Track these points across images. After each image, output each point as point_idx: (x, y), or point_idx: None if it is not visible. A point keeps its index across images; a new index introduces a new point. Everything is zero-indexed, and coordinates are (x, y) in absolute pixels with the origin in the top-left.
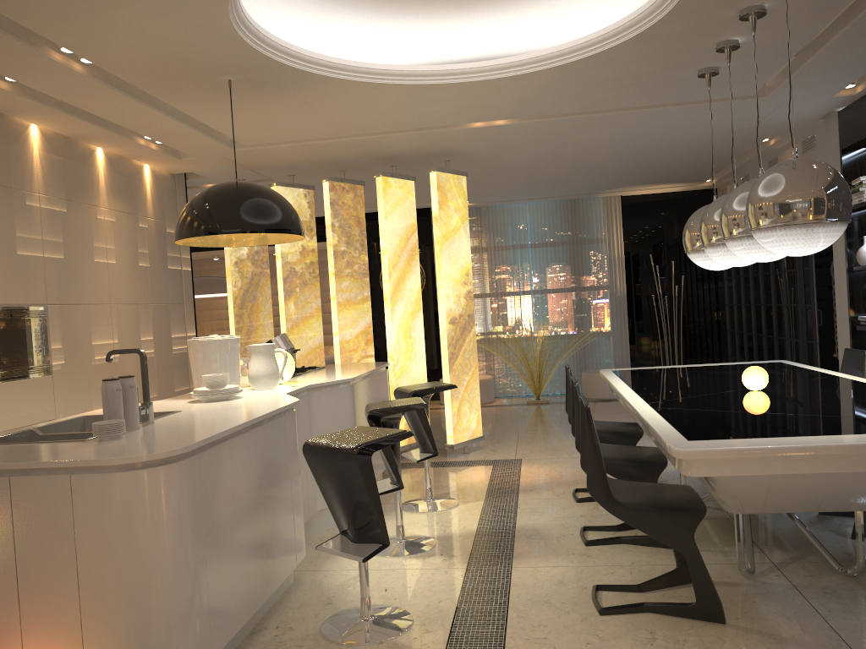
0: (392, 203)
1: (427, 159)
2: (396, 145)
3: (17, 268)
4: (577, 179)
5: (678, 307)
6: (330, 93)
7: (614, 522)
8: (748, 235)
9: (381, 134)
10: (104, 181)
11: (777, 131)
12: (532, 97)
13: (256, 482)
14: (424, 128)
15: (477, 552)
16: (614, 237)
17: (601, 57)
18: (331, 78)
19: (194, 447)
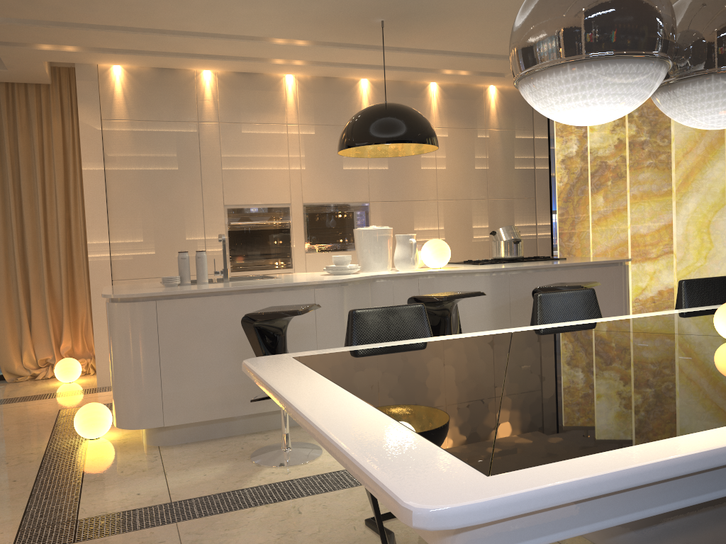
0: None
1: None
2: None
3: (342, 178)
4: None
5: None
6: (472, 3)
7: None
8: None
9: None
10: (437, 107)
11: None
12: None
13: None
14: None
15: None
16: None
17: None
18: None
19: (146, 295)
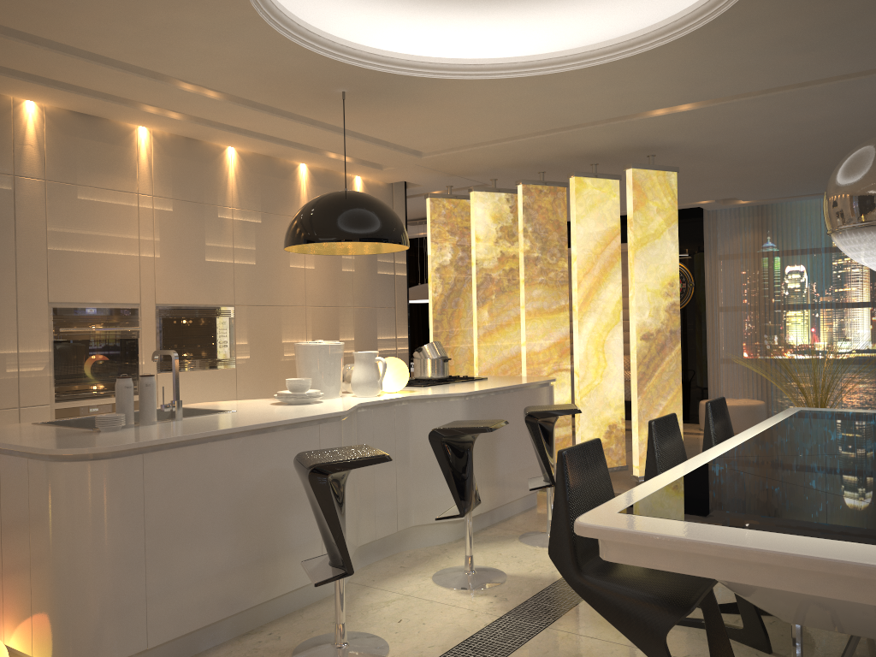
0: (587, 205)
1: (635, 154)
2: (583, 142)
3: (204, 273)
4: None
5: None
6: (452, 94)
7: (727, 600)
8: None
9: (555, 132)
10: (306, 193)
11: None
12: (692, 75)
13: (251, 487)
14: (599, 121)
15: (533, 601)
16: None
17: (734, 17)
18: (436, 79)
19: (132, 447)
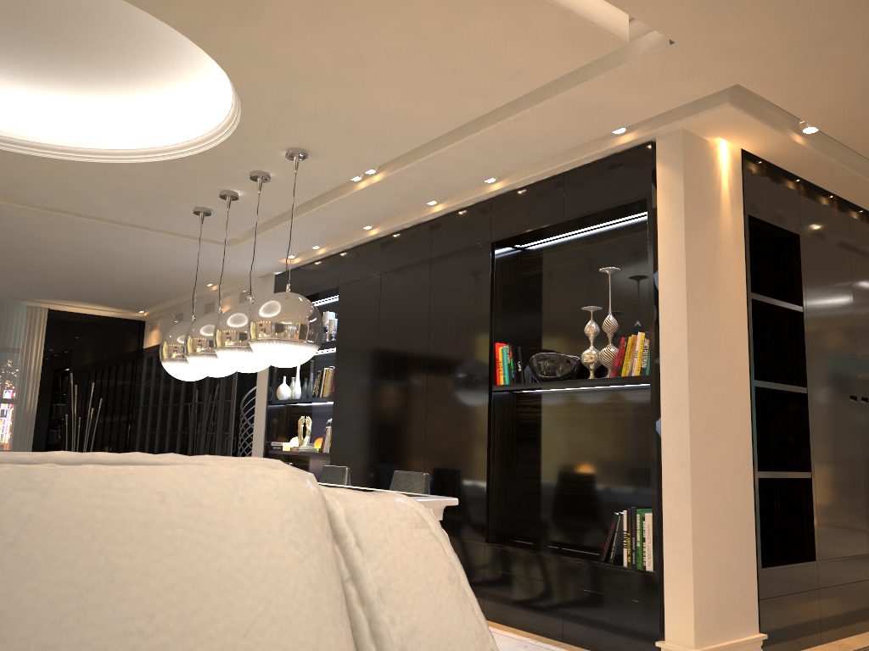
0: None
1: None
2: None
3: None
4: (14, 279)
5: (90, 430)
6: None
7: None
8: (239, 346)
9: None
10: None
11: (224, 279)
12: (30, 181)
13: None
14: None
15: None
16: (34, 349)
17: (124, 167)
18: None
19: None
